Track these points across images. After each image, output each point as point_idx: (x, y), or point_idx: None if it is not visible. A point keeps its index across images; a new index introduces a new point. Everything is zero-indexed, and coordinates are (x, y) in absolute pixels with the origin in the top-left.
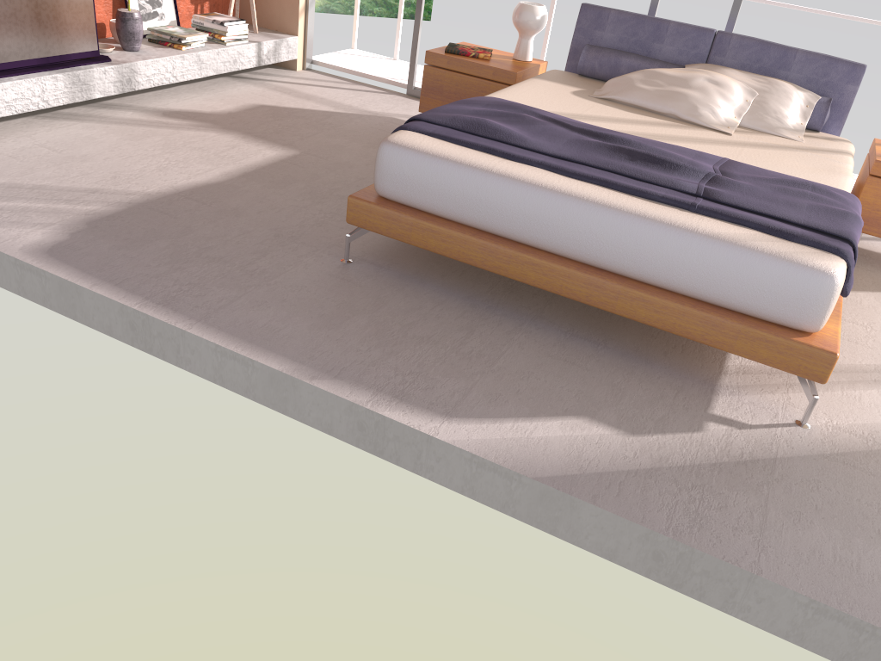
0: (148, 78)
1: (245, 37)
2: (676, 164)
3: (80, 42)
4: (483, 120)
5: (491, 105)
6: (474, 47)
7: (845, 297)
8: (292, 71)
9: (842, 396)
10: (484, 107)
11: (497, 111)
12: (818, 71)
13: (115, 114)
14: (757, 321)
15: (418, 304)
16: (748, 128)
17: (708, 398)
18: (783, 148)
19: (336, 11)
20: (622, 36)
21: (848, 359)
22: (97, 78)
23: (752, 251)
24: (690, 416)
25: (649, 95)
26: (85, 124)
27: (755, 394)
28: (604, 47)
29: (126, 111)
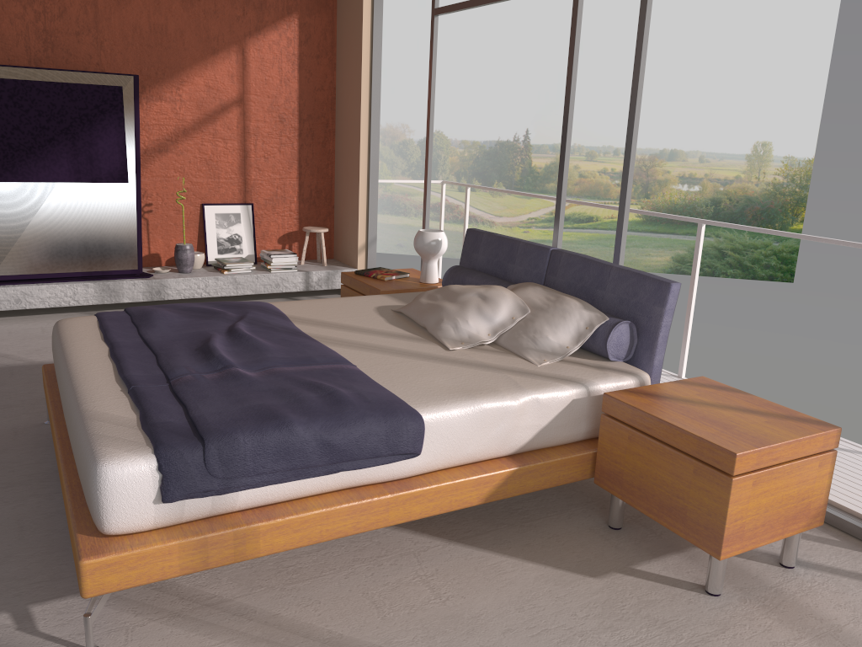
0: (178, 291)
1: (293, 267)
2: (213, 355)
3: (121, 263)
4: (153, 311)
5: (227, 305)
6: (393, 271)
7: (163, 503)
8: None
9: (209, 646)
10: (215, 306)
11: (209, 308)
12: (629, 289)
13: None
14: (89, 512)
15: (22, 459)
16: (504, 348)
17: (62, 594)
18: (481, 367)
19: (687, 272)
20: (489, 257)
21: (319, 618)
22: (127, 288)
23: (83, 430)
24: (3, 602)
25: (418, 308)
26: None
27: (116, 609)
28: (465, 268)
29: None
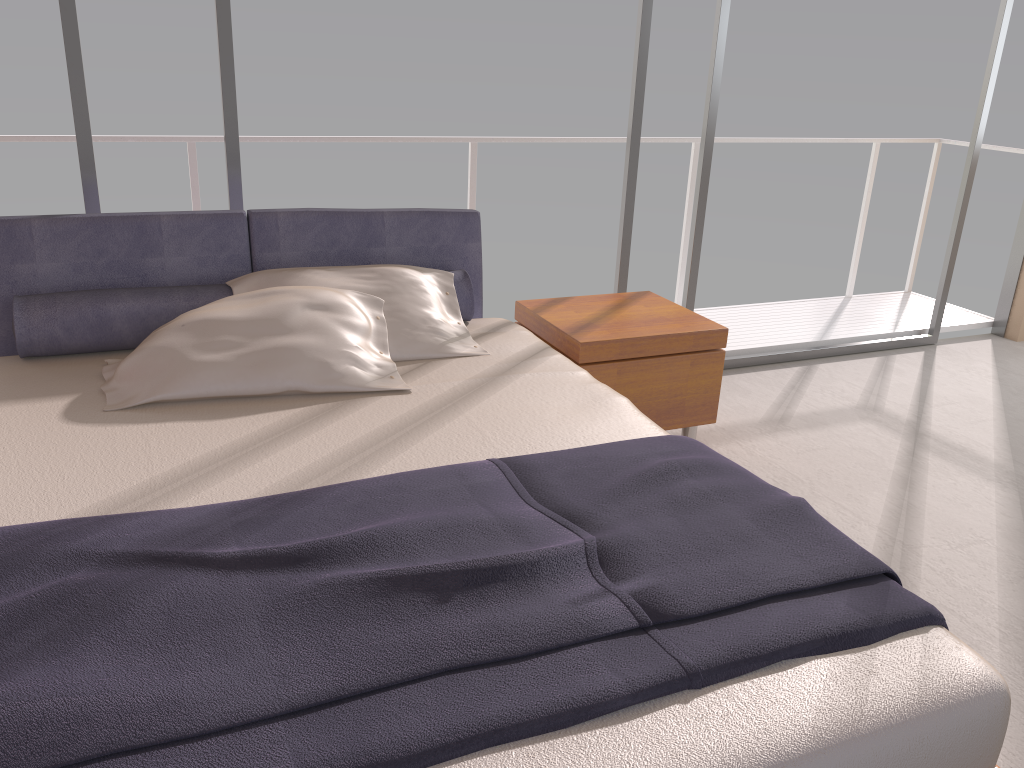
0: None
1: None
2: (529, 562)
3: None
4: (9, 708)
5: None
6: None
7: None
8: None
9: None
10: None
11: None
12: (423, 234)
13: None
14: None
15: None
16: (404, 360)
17: None
18: (494, 381)
19: None
20: (78, 261)
21: None
22: None
23: (893, 731)
24: None
25: (234, 371)
26: None
27: None
28: (56, 293)
29: None
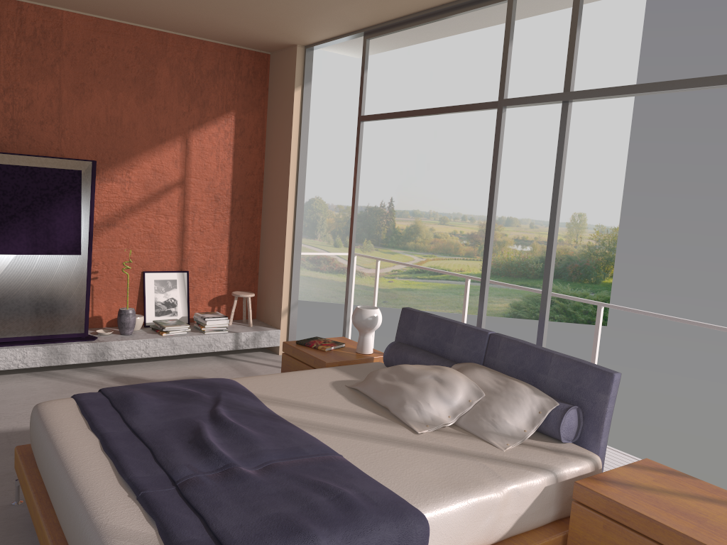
0: (121, 353)
1: (224, 328)
2: (211, 451)
3: (69, 327)
4: (133, 395)
5: (197, 384)
6: (330, 340)
7: None
8: (274, 355)
9: None
10: (187, 385)
11: (183, 389)
12: (571, 376)
13: (81, 375)
14: None
15: None
16: (464, 429)
17: None
18: (455, 453)
19: (522, 316)
20: (426, 335)
21: None
22: (73, 350)
23: None
24: None
25: (377, 388)
26: (48, 380)
27: None
28: (404, 344)
29: (93, 374)
